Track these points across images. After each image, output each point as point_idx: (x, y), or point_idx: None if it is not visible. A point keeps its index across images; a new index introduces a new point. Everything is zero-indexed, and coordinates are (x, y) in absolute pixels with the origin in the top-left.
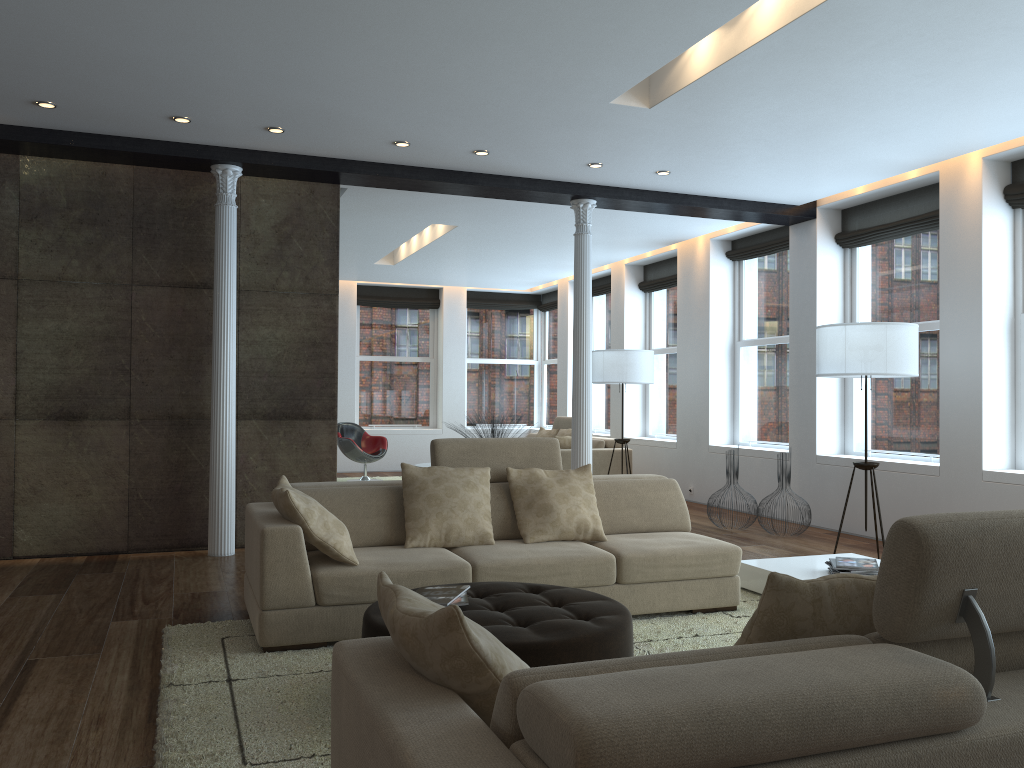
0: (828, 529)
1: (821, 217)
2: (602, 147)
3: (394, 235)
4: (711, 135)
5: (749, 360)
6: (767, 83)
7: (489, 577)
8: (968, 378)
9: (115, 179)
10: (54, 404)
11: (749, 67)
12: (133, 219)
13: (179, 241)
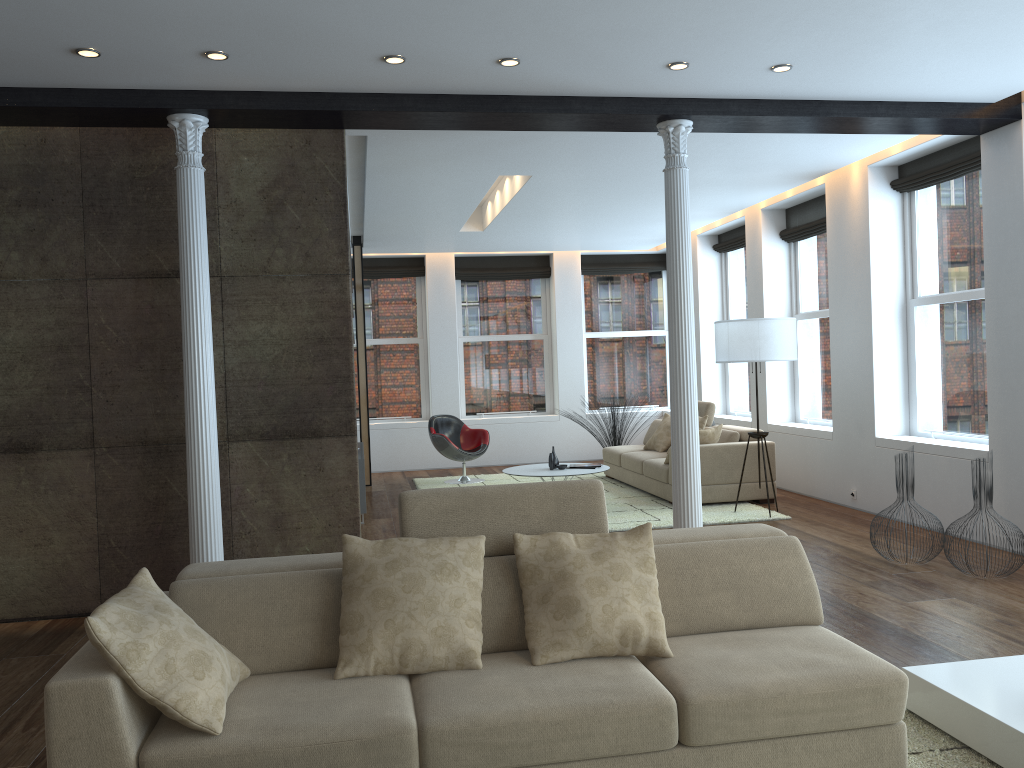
0: None
1: None
2: (679, 33)
3: (462, 194)
4: None
5: (928, 323)
6: None
7: (447, 748)
8: None
9: (57, 146)
10: (1, 434)
11: None
12: (83, 195)
13: (142, 219)
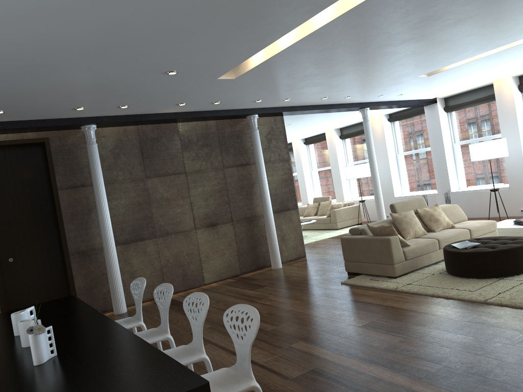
0: None
1: (438, 102)
2: (393, 89)
3: None
4: (435, 81)
5: (405, 160)
6: (474, 65)
7: (442, 242)
8: (516, 154)
9: (210, 126)
10: (207, 221)
11: (475, 62)
12: (219, 141)
13: (235, 148)
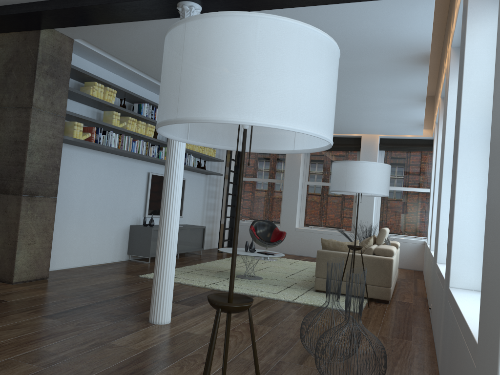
0: None
1: None
2: None
3: None
4: None
5: None
6: None
7: None
8: None
9: None
10: None
11: None
12: None
13: None
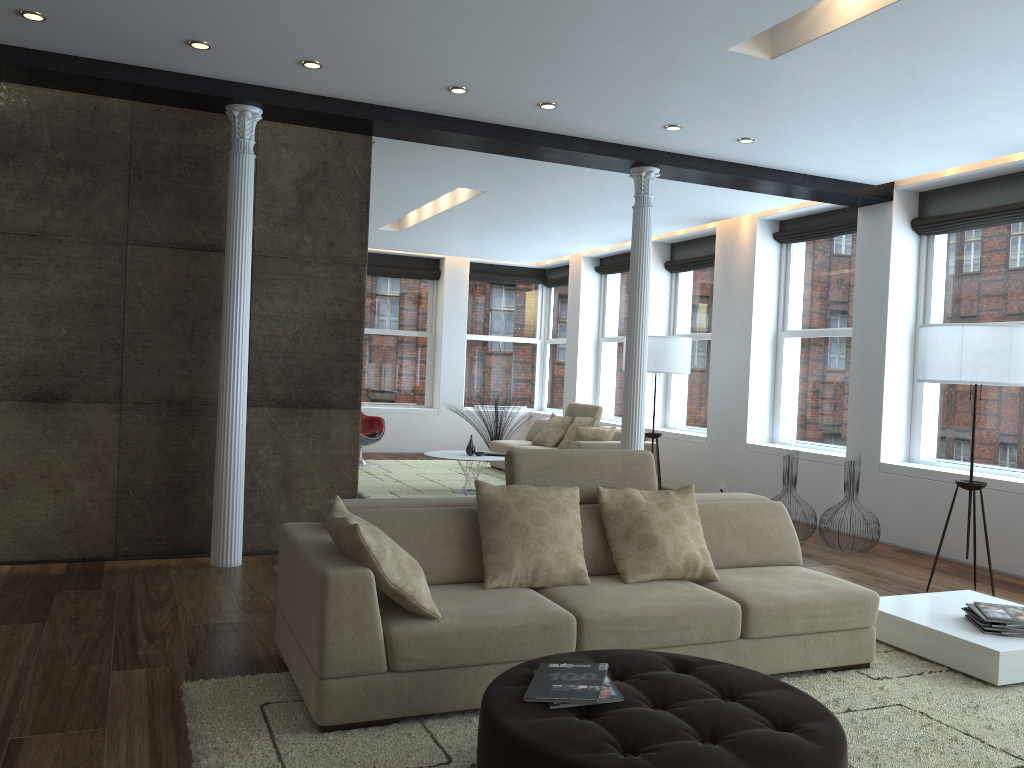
0: (891, 544)
1: (898, 199)
2: (691, 106)
3: (411, 198)
4: (825, 97)
5: (795, 352)
6: (929, 33)
7: (597, 633)
8: None
9: (109, 116)
10: (30, 383)
11: (920, 10)
12: (130, 165)
13: (184, 194)
